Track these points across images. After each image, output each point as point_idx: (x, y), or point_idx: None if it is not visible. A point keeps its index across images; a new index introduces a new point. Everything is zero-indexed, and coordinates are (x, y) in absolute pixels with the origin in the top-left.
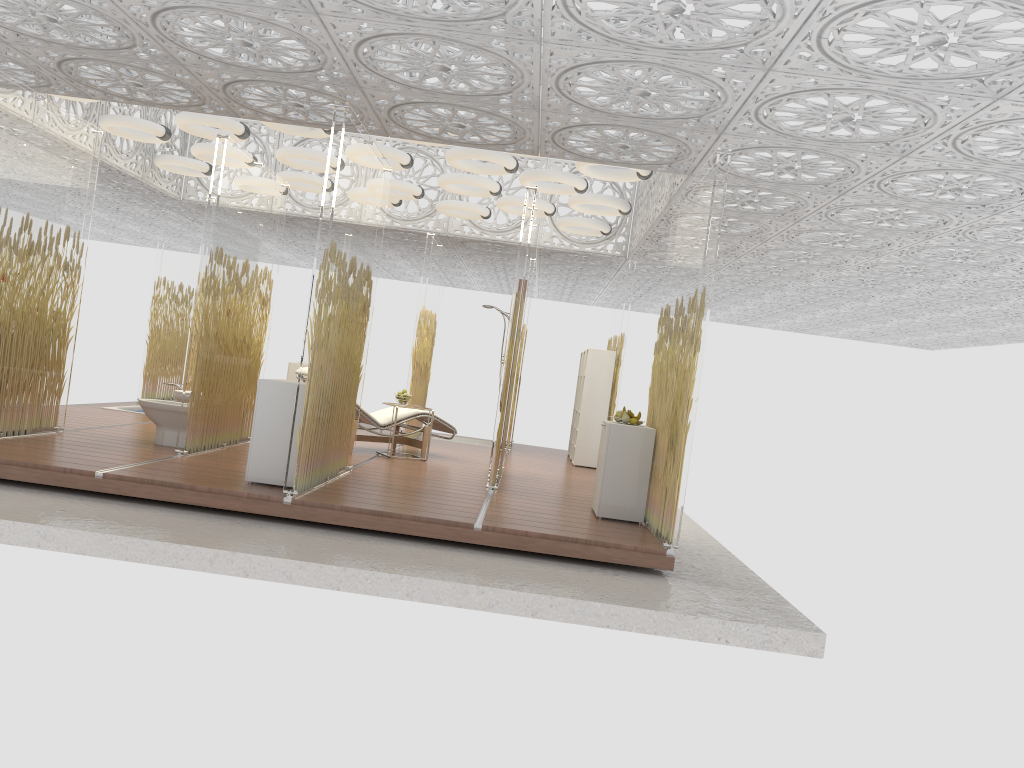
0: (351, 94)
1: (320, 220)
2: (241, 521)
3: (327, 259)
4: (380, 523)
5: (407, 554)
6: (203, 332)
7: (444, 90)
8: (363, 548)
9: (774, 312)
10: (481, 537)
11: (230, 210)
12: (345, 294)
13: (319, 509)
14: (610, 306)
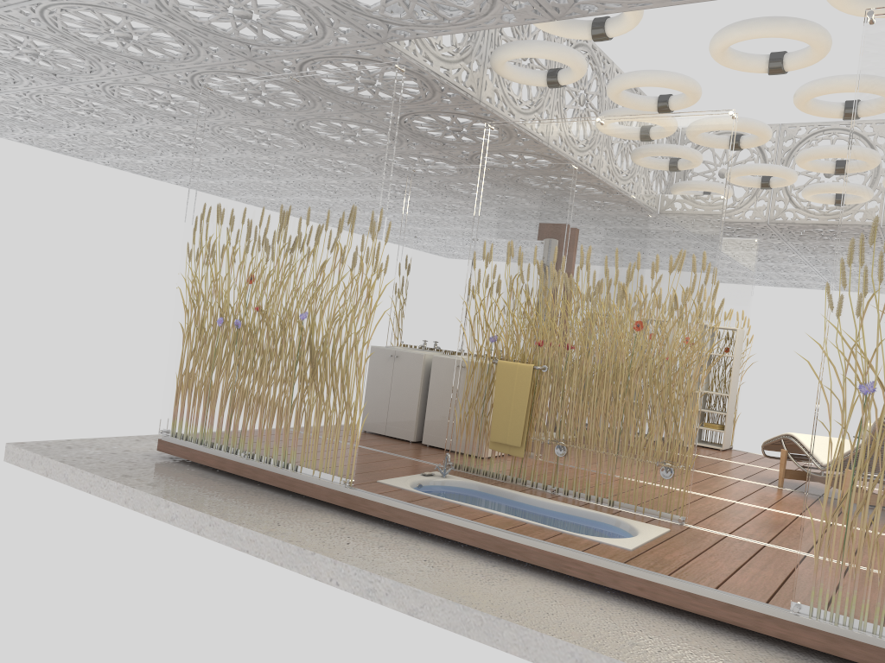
0: None
1: None
2: None
3: None
4: None
5: None
6: None
7: None
8: None
9: None
10: None
11: None
12: None
13: None
14: None
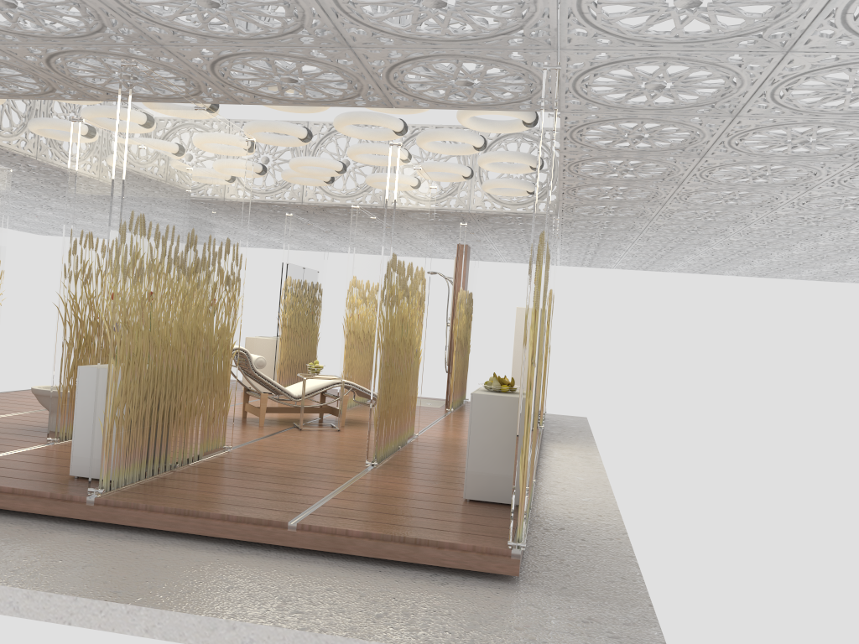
0: (161, 55)
1: (112, 190)
2: (36, 526)
3: (121, 232)
4: (184, 524)
5: (190, 566)
6: (69, 318)
7: (238, 35)
8: (142, 560)
9: (729, 259)
10: (294, 538)
11: (97, 194)
12: (175, 269)
13: (120, 510)
14: (575, 265)
